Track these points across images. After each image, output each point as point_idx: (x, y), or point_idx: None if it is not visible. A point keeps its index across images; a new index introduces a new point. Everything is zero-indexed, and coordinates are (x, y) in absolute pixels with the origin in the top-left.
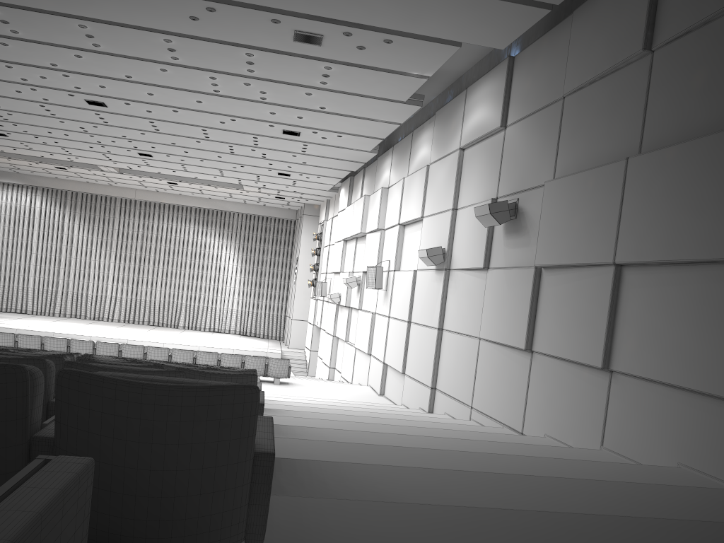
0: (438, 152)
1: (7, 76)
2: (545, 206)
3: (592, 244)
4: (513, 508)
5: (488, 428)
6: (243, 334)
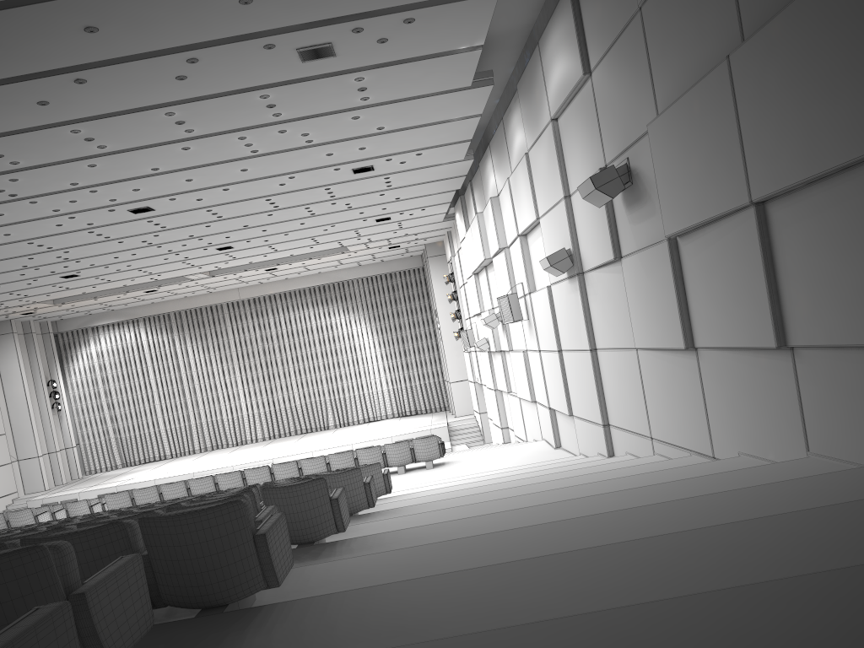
0: (531, 133)
1: (38, 213)
2: (655, 156)
3: (720, 187)
4: (593, 603)
5: (669, 462)
6: (403, 415)
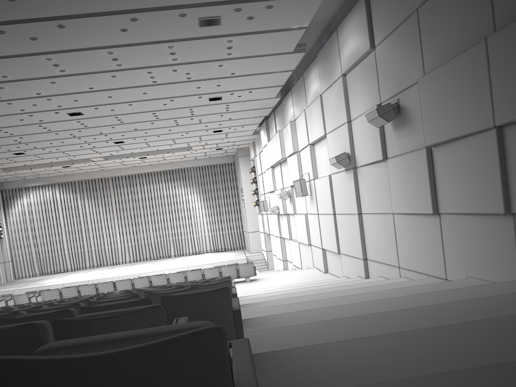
0: (325, 83)
1: (10, 111)
2: (422, 97)
3: (471, 117)
4: (484, 357)
5: (418, 281)
6: (217, 251)
